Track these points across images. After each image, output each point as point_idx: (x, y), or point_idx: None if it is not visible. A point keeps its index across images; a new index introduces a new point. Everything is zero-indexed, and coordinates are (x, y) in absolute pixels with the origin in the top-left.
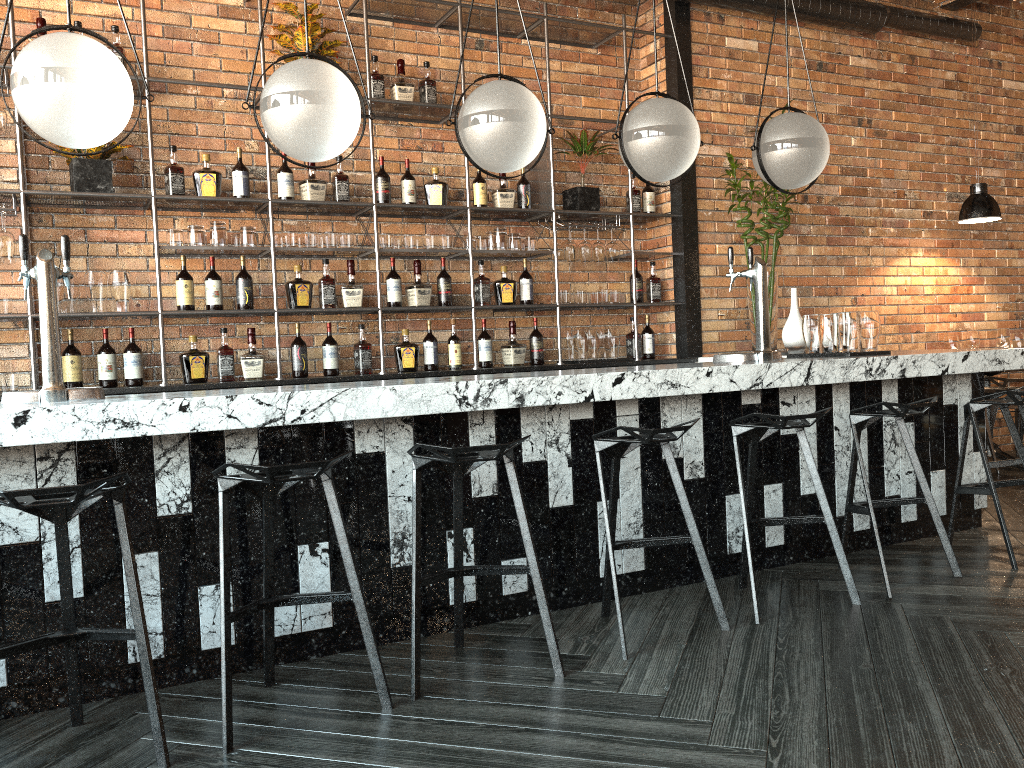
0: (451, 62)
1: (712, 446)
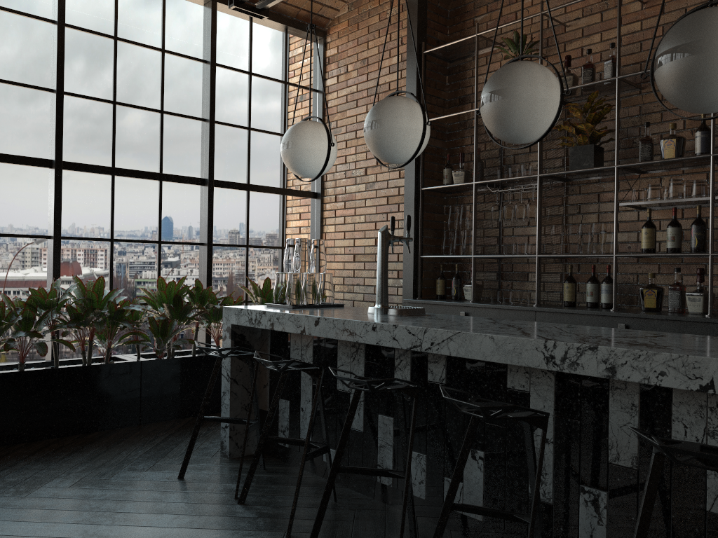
0: None
1: None
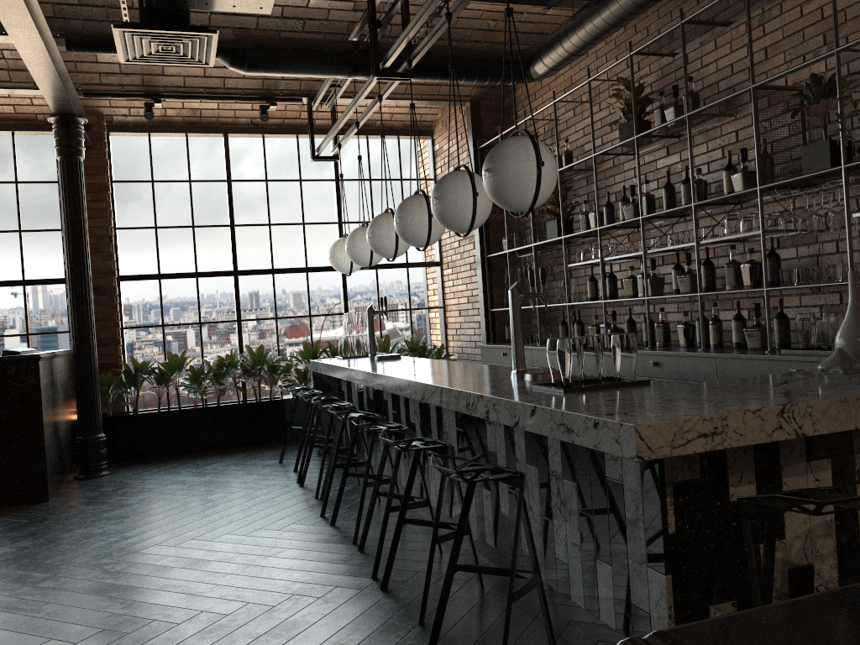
0: (739, 52)
1: (459, 441)
